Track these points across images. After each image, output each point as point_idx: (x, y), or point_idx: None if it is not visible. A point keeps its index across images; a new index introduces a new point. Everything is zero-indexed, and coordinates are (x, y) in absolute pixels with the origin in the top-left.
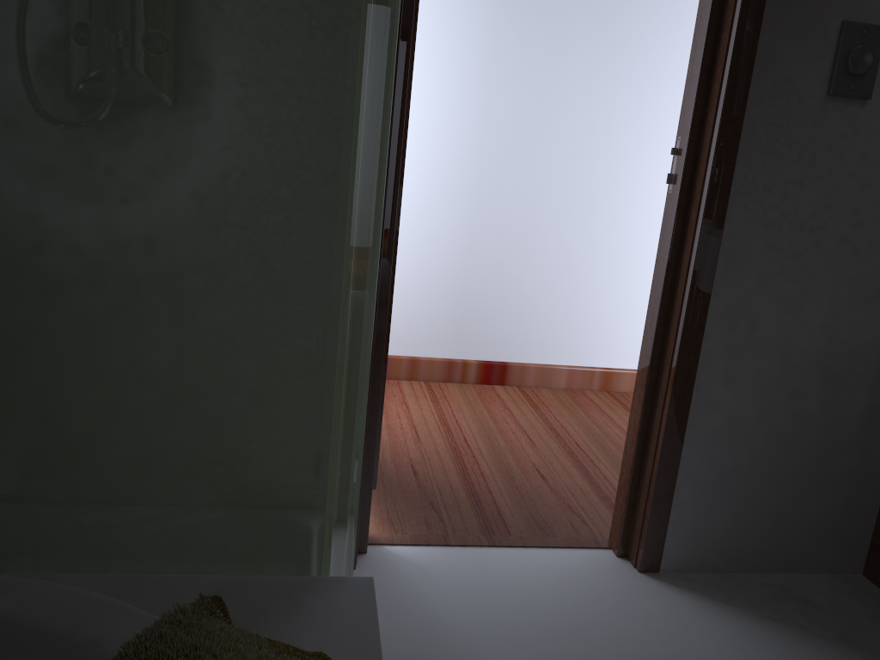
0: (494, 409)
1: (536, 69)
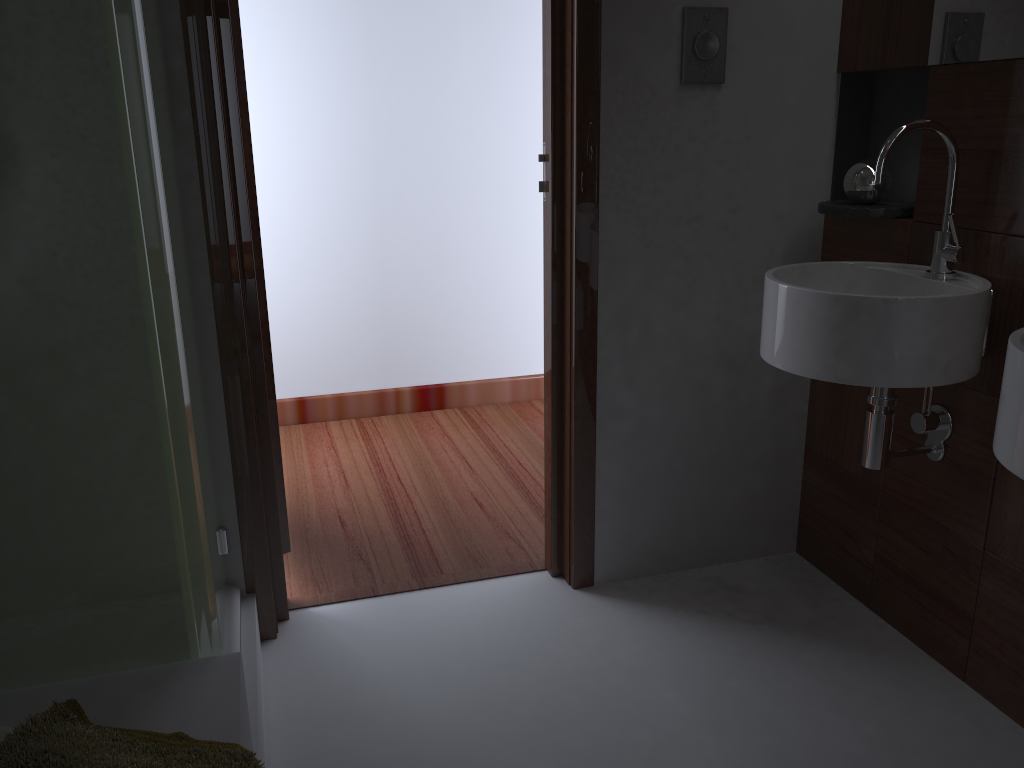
0: (432, 438)
1: (423, 58)
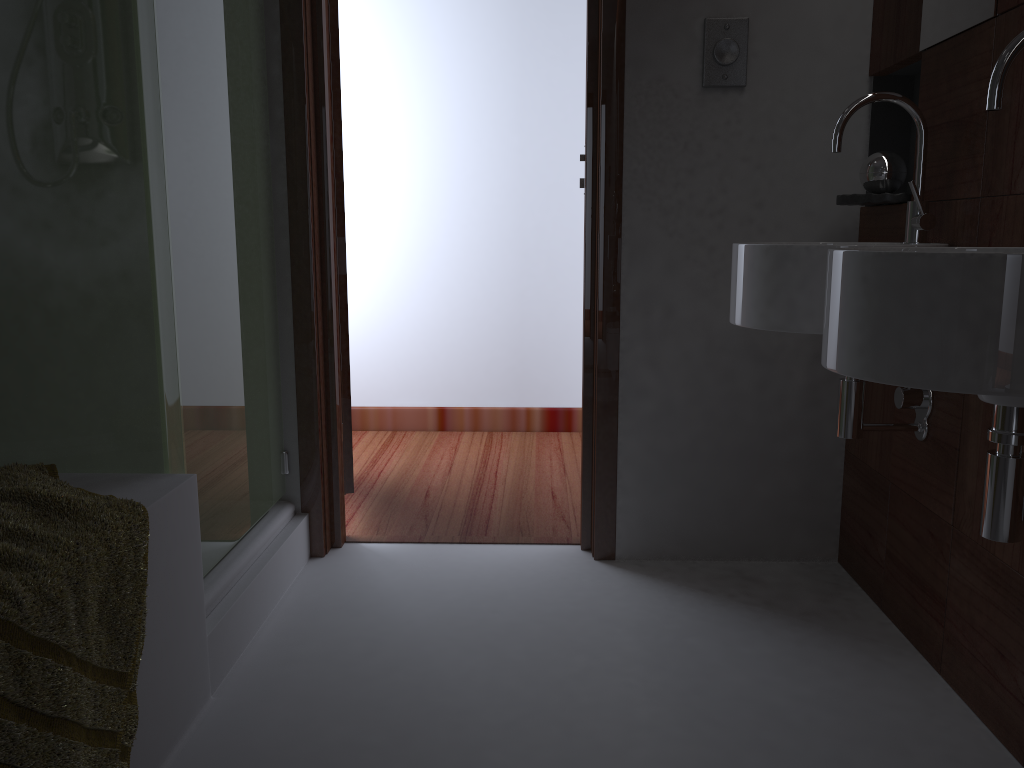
0: (545, 450)
1: (568, 110)
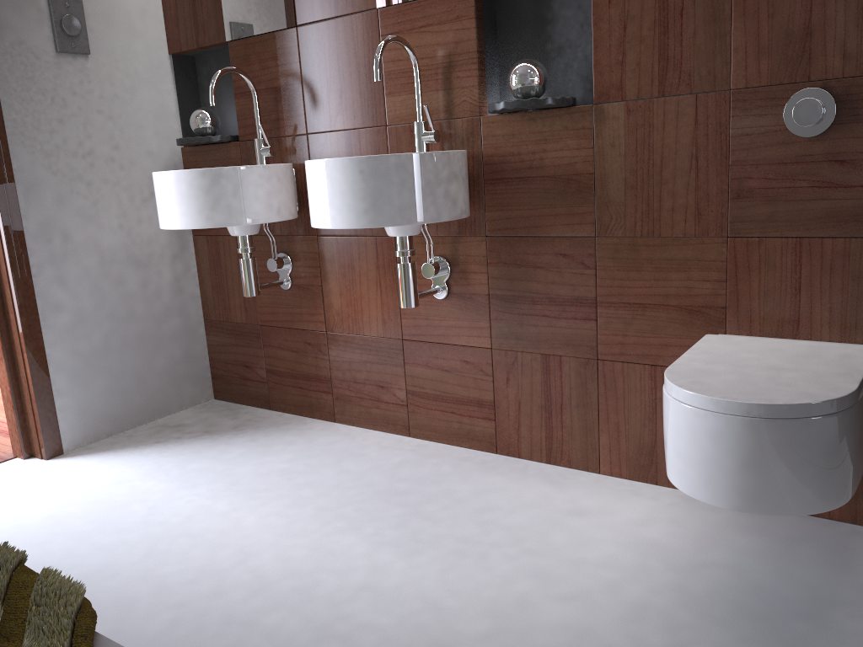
0: None
1: None
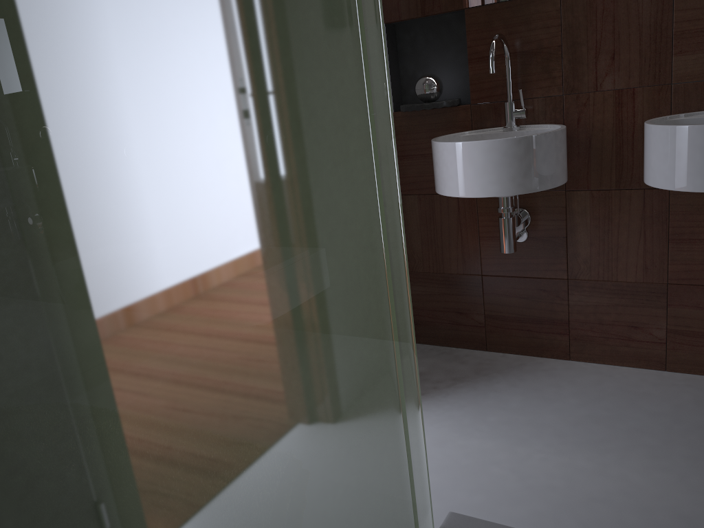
0: None
1: None
